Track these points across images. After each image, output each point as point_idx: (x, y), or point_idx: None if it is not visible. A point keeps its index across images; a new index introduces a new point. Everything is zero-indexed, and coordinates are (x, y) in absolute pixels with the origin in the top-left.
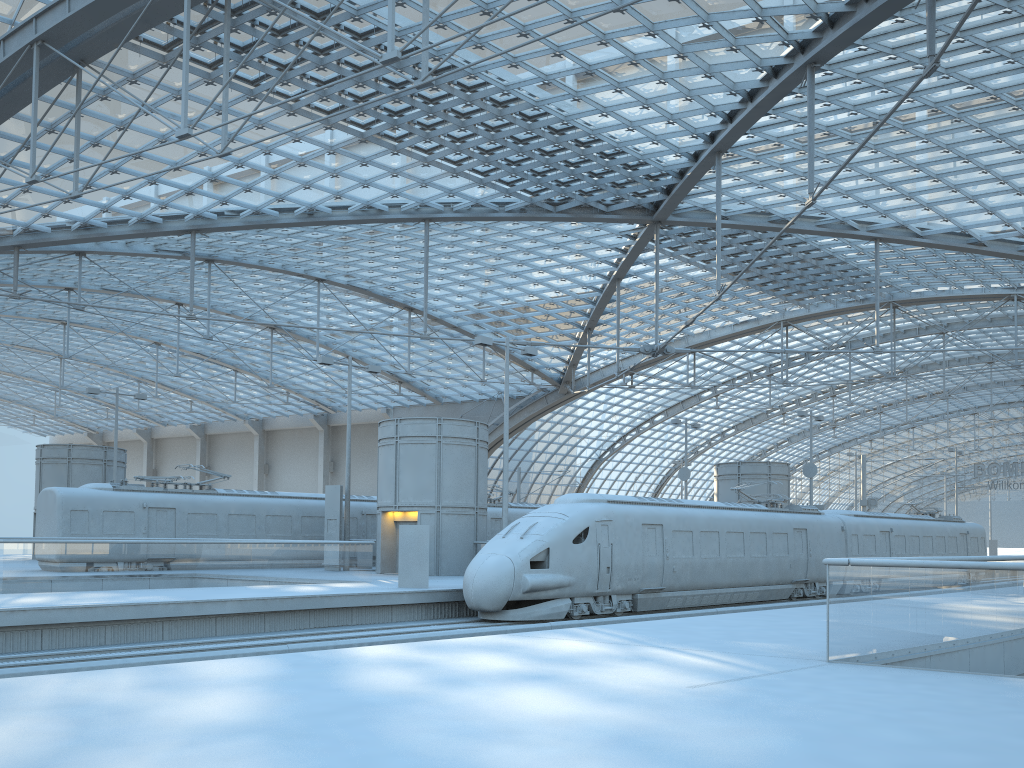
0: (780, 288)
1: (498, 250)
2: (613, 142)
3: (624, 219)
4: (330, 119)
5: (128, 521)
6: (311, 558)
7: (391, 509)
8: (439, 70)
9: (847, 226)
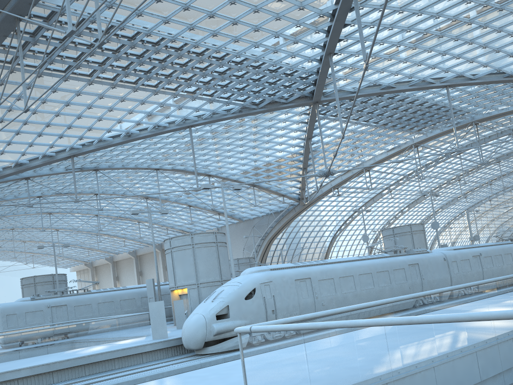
0: (405, 126)
1: (240, 135)
2: (271, 62)
3: (297, 104)
4: (113, 82)
5: (40, 316)
6: (109, 328)
7: (174, 289)
8: (157, 42)
9: (427, 82)
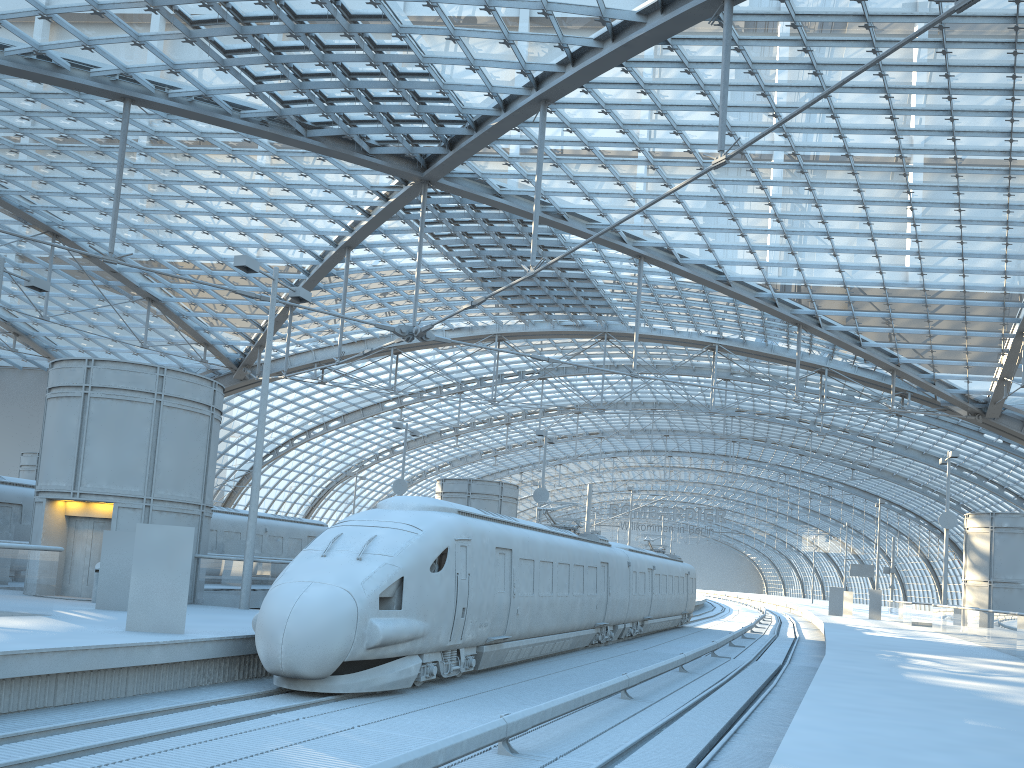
0: (509, 297)
1: (206, 176)
2: (419, 54)
3: (389, 168)
4: None
5: None
6: None
7: (66, 497)
8: None
9: (616, 236)
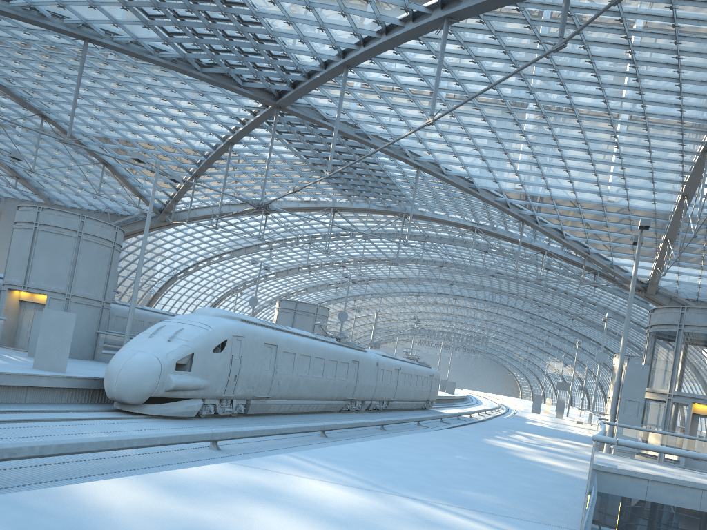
0: (340, 184)
1: (140, 89)
2: (269, 29)
3: (254, 96)
4: None
5: None
6: None
7: (19, 288)
8: None
9: (403, 153)
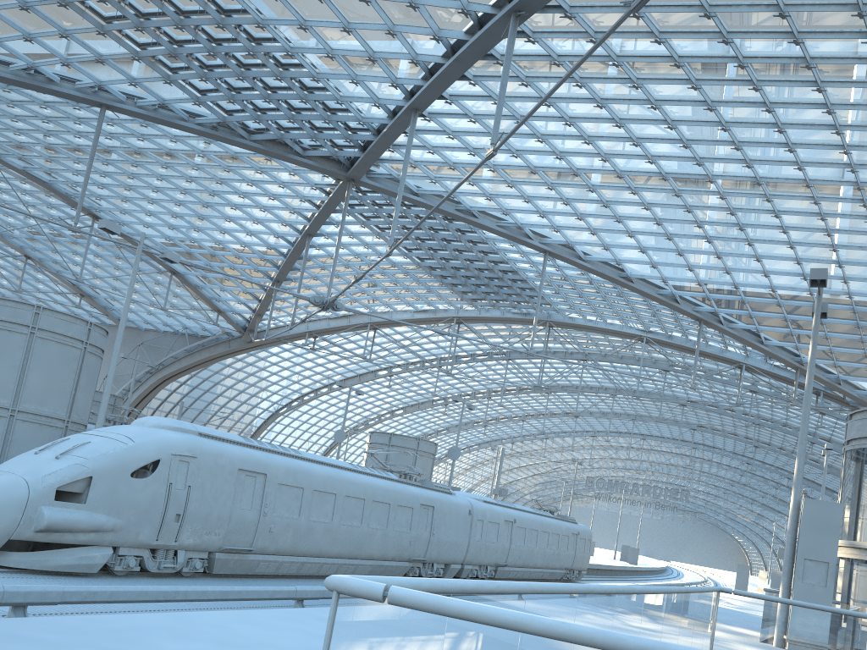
0: (458, 285)
1: (190, 172)
2: (312, 70)
3: (319, 167)
4: None
5: None
6: None
7: None
8: None
9: (523, 233)
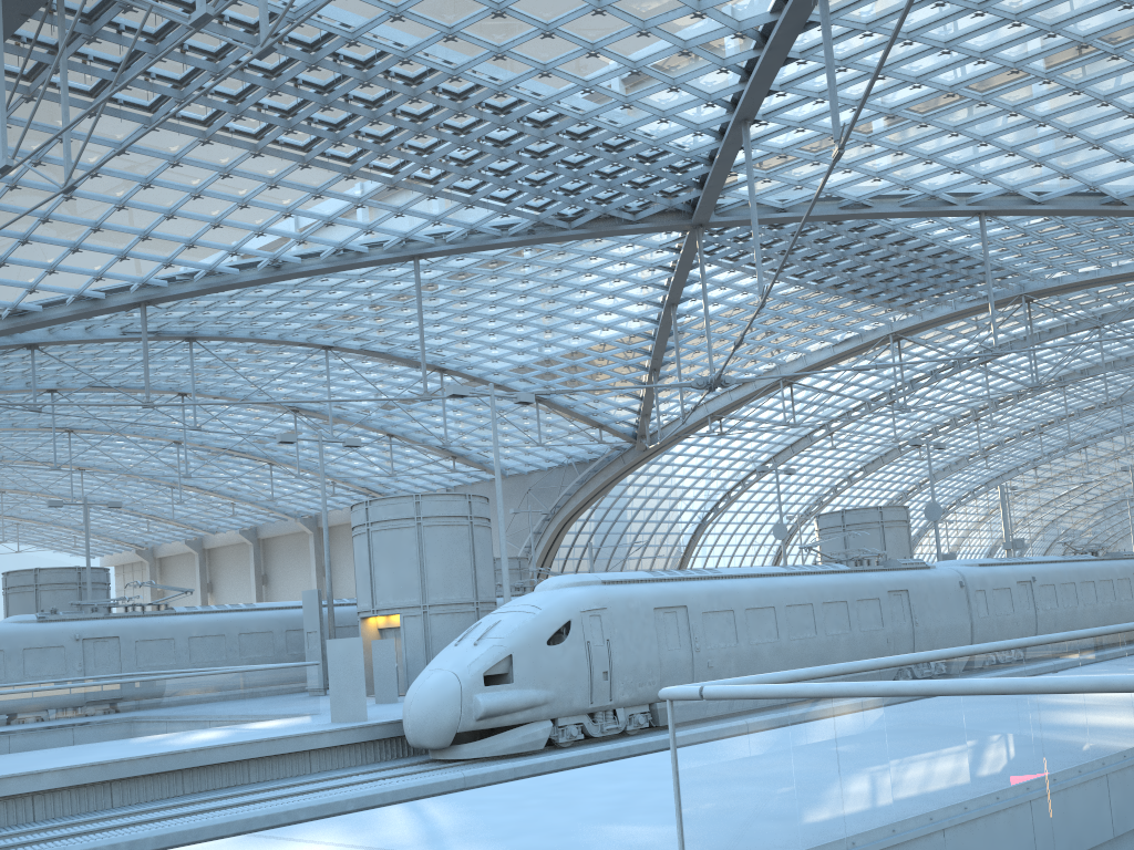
0: (879, 293)
1: (521, 286)
2: (613, 128)
3: (656, 227)
4: (258, 143)
5: (57, 658)
6: (229, 692)
7: (369, 614)
8: (368, 61)
9: (941, 202)
